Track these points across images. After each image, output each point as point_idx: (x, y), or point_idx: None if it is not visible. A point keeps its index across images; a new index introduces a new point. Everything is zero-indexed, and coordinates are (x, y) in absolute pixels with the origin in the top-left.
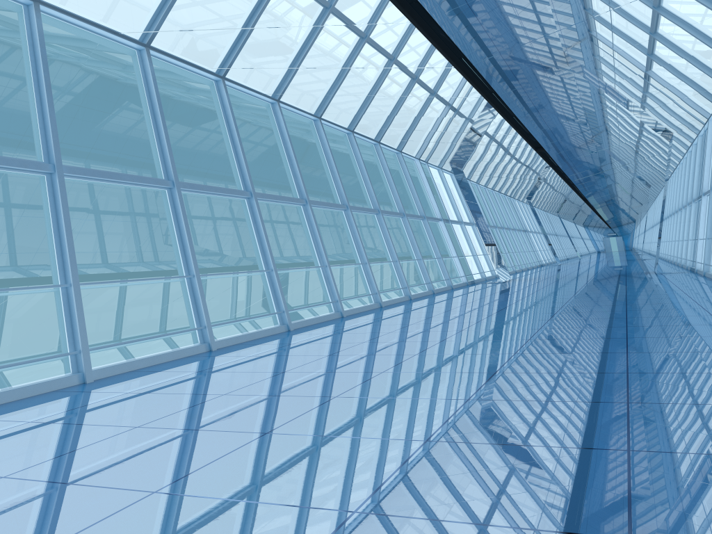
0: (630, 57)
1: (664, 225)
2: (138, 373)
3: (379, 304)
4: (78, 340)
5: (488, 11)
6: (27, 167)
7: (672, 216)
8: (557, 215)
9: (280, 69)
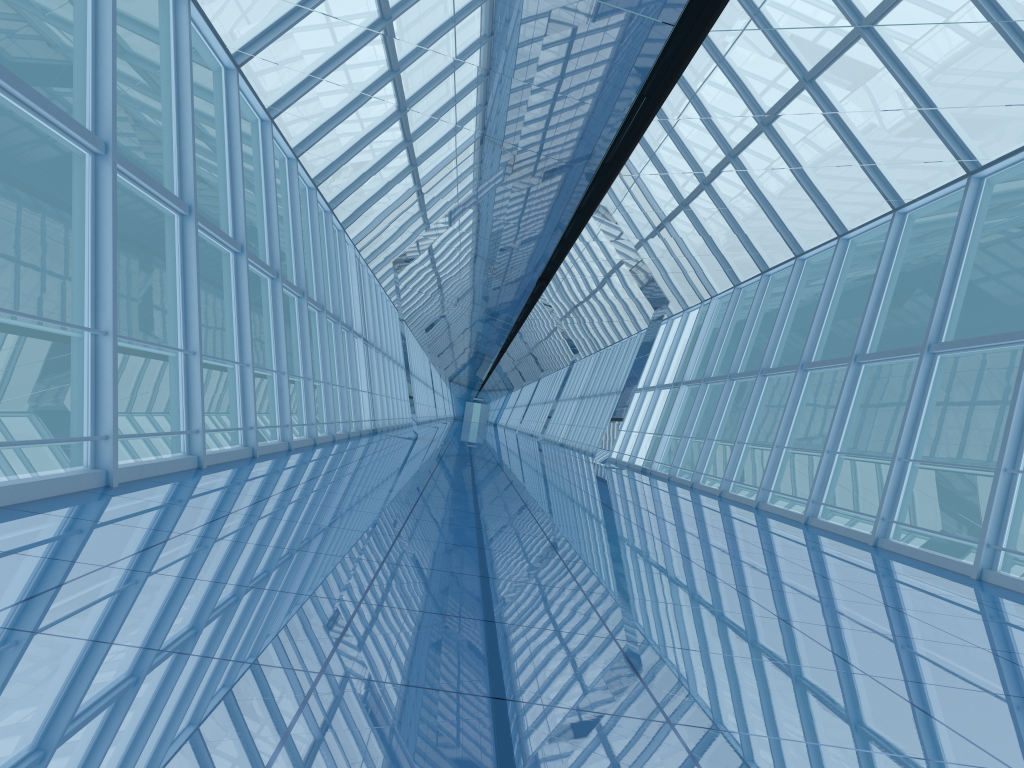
0: (738, 216)
1: (629, 409)
2: (162, 484)
3: (314, 440)
4: (104, 419)
5: (700, 132)
6: (85, 137)
7: (640, 400)
8: (438, 359)
9: (351, 92)
